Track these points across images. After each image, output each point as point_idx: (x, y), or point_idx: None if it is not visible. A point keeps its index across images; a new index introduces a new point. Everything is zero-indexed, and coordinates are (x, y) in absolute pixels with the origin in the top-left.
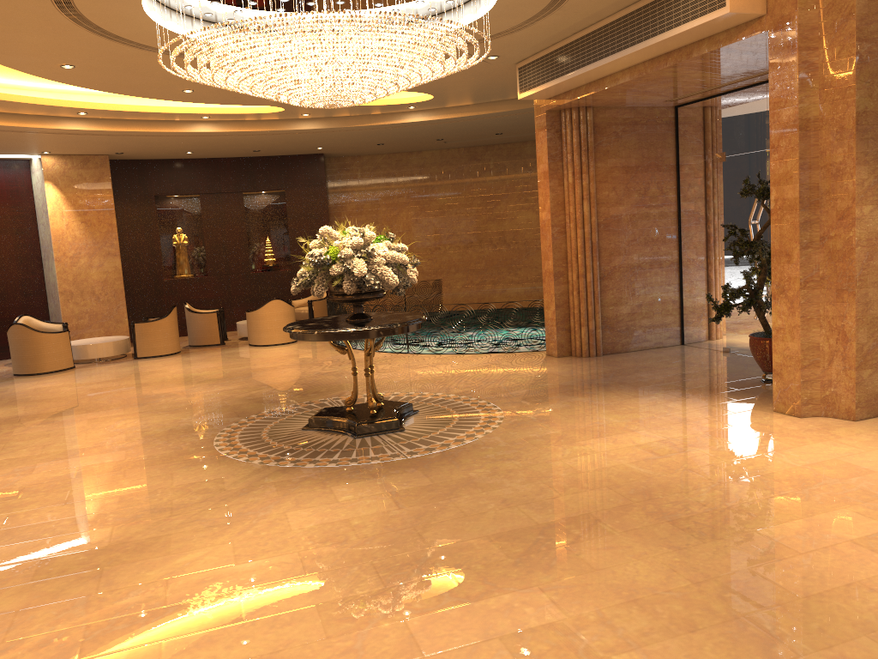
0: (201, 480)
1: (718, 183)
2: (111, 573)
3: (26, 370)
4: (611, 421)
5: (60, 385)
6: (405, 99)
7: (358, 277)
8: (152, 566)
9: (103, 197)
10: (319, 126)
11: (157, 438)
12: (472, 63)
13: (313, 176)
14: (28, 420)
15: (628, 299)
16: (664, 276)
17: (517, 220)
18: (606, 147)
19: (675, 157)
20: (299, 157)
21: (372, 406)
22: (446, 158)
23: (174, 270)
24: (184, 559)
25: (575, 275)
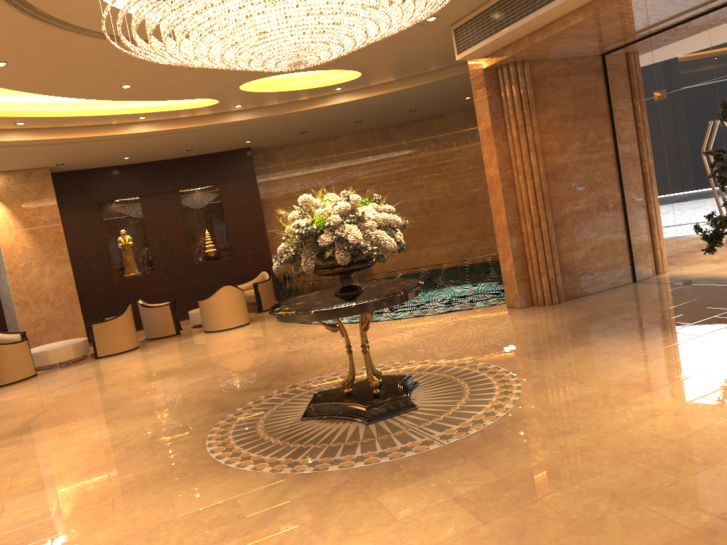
0: (209, 504)
1: (659, 120)
2: None
3: None
4: (644, 371)
5: (24, 396)
6: (333, 80)
7: (353, 245)
8: None
9: (48, 208)
10: (251, 116)
11: (140, 449)
12: (437, 7)
13: (243, 169)
14: None
15: (582, 243)
16: (610, 218)
17: (433, 189)
18: (545, 98)
19: (607, 103)
20: (228, 153)
21: (375, 385)
22: (361, 140)
23: (122, 270)
24: None
25: (530, 226)
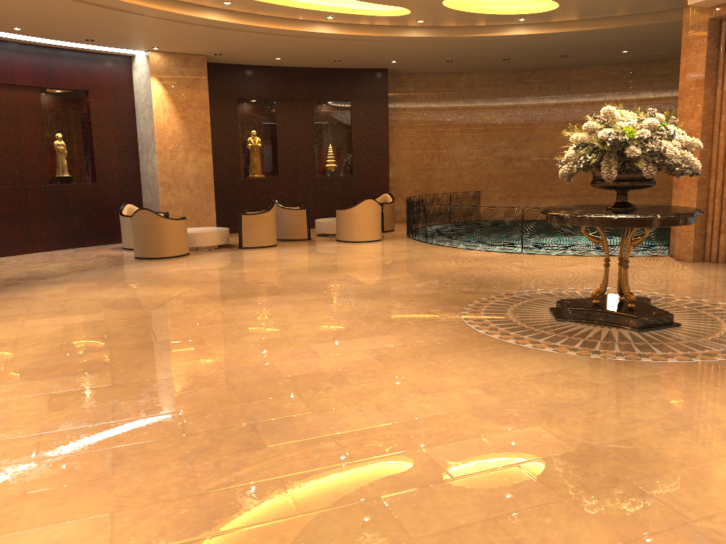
0: (543, 371)
1: None
2: (656, 491)
3: (150, 254)
4: None
5: (201, 269)
6: (523, 9)
7: (667, 160)
8: (697, 483)
9: (200, 96)
10: (426, 34)
11: (401, 323)
12: None
13: (377, 89)
14: (221, 300)
15: None
16: None
17: (556, 140)
18: None
19: None
20: (366, 71)
21: (633, 299)
22: (493, 80)
23: (249, 170)
24: (723, 475)
25: (720, 183)
